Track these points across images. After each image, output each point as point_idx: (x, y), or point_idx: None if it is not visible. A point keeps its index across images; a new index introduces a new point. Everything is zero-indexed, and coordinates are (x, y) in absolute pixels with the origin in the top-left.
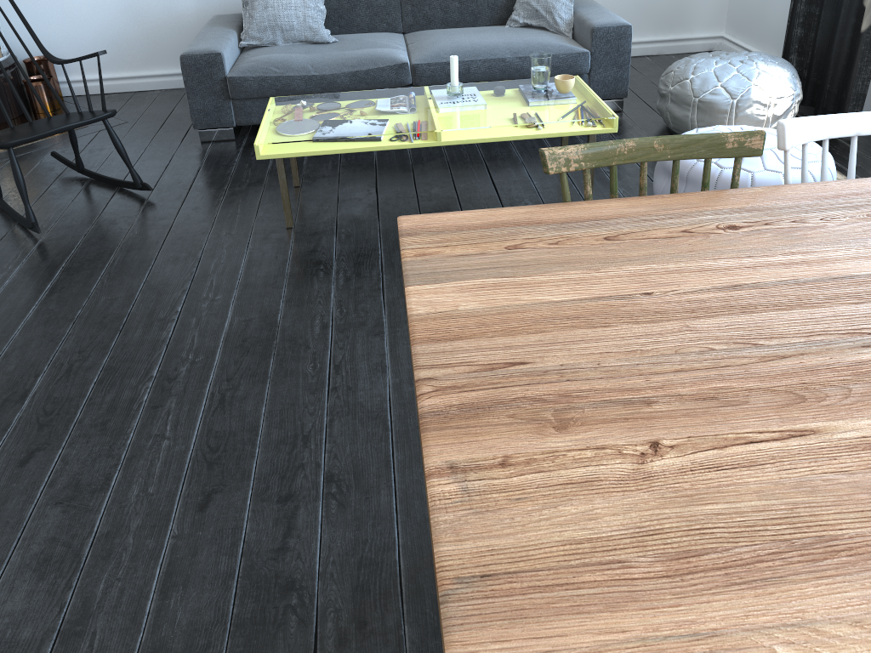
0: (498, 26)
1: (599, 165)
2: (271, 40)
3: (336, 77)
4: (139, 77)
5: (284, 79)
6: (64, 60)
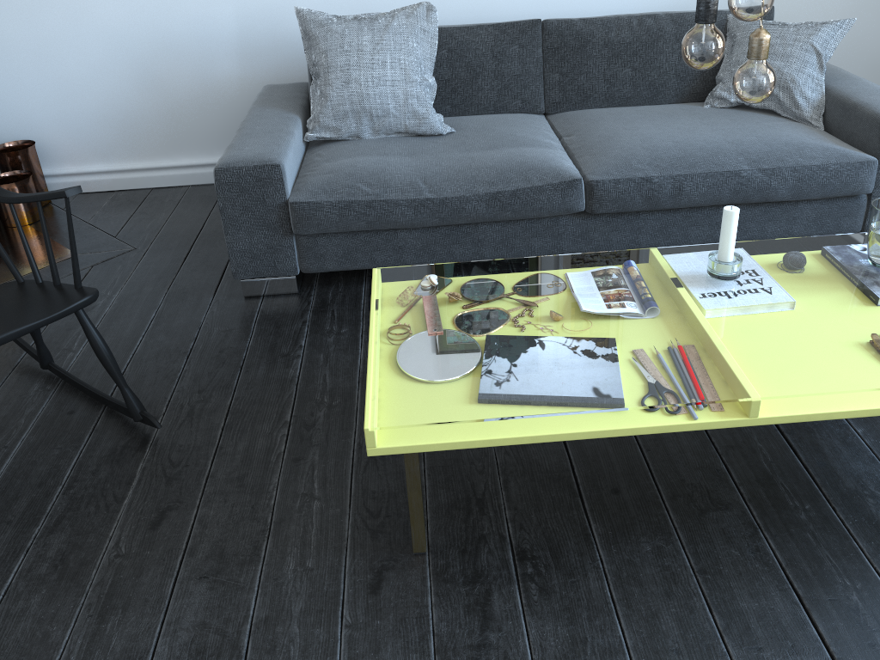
0: (692, 105)
1: None
2: (354, 131)
3: (464, 202)
4: (157, 169)
5: (381, 205)
6: (11, 197)
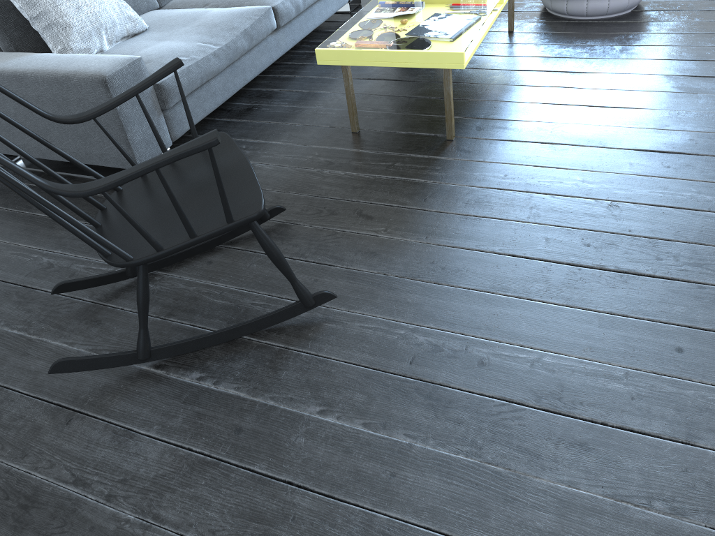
0: None
1: None
2: (99, 46)
3: (236, 43)
4: None
5: (202, 63)
6: (106, 106)
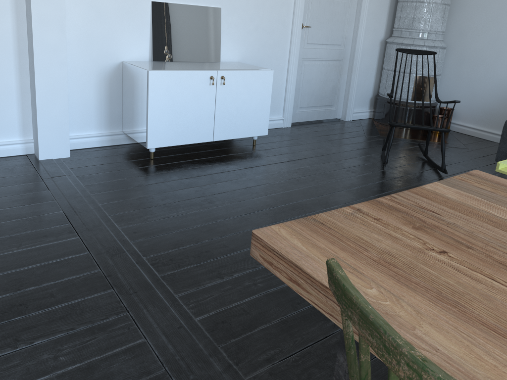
0: None
1: None
2: None
3: None
4: (492, 133)
5: None
6: (441, 101)
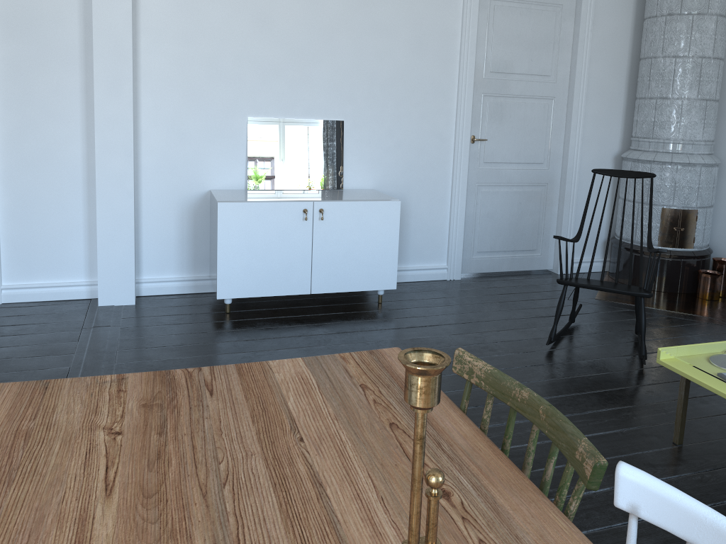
0: None
1: (496, 395)
2: None
3: None
4: None
5: None
6: (649, 249)
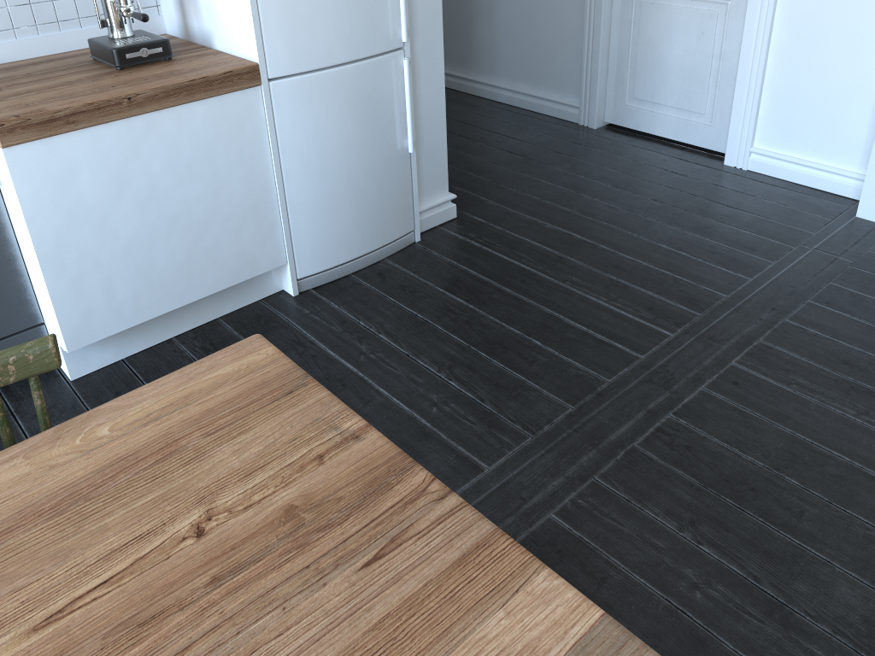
0: None
1: None
2: None
3: None
4: None
5: None
6: None
